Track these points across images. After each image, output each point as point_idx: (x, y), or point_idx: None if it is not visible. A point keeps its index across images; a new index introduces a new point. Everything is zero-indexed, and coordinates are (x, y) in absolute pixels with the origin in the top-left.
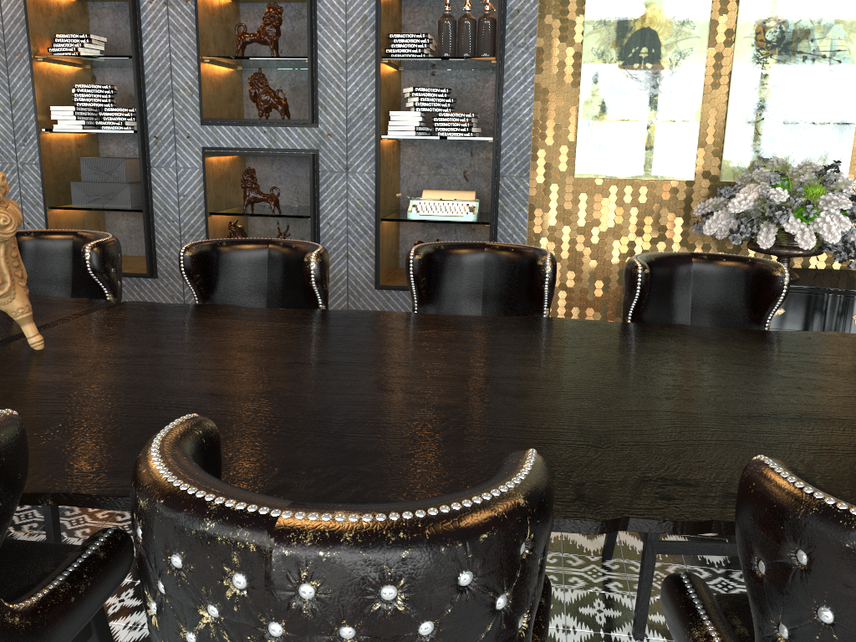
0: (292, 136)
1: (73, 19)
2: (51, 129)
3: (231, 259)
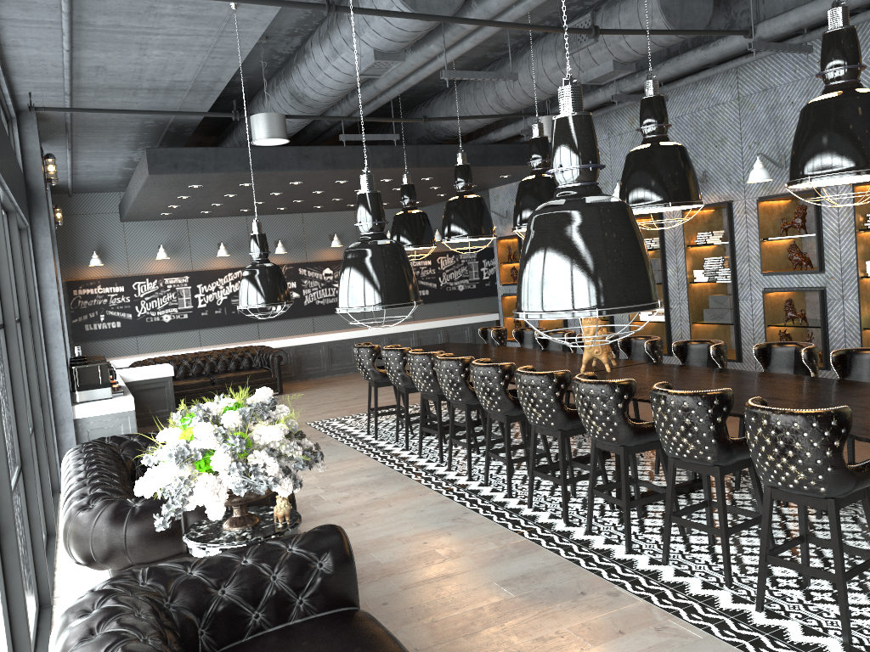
0: (810, 279)
1: (711, 221)
2: (692, 282)
3: (693, 348)
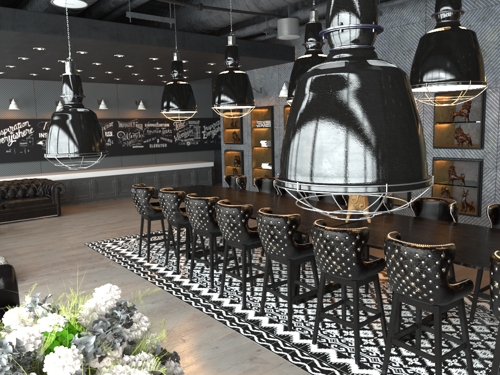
0: (471, 153)
1: None
2: None
3: (426, 203)
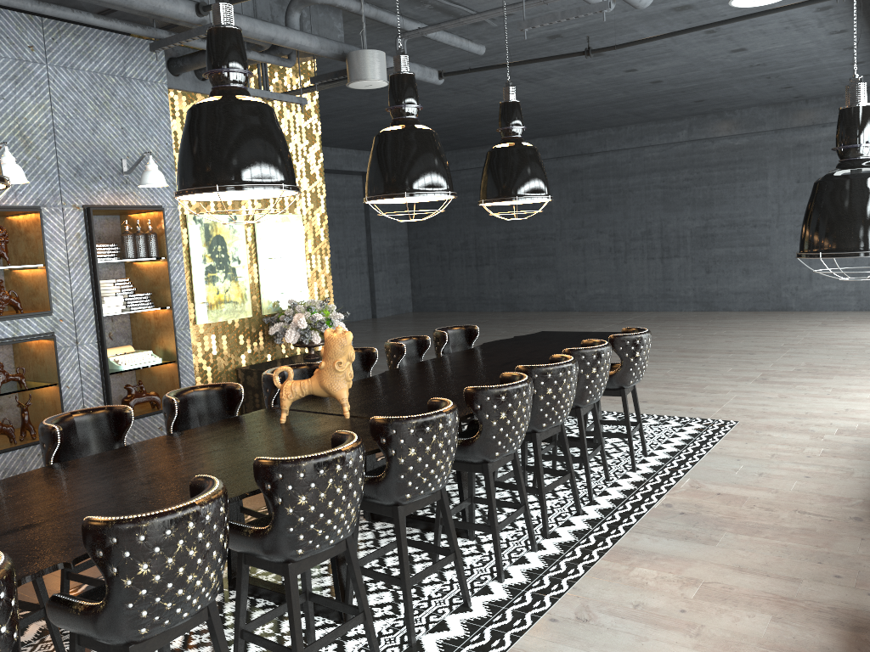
0: (32, 325)
1: None
2: None
3: None
